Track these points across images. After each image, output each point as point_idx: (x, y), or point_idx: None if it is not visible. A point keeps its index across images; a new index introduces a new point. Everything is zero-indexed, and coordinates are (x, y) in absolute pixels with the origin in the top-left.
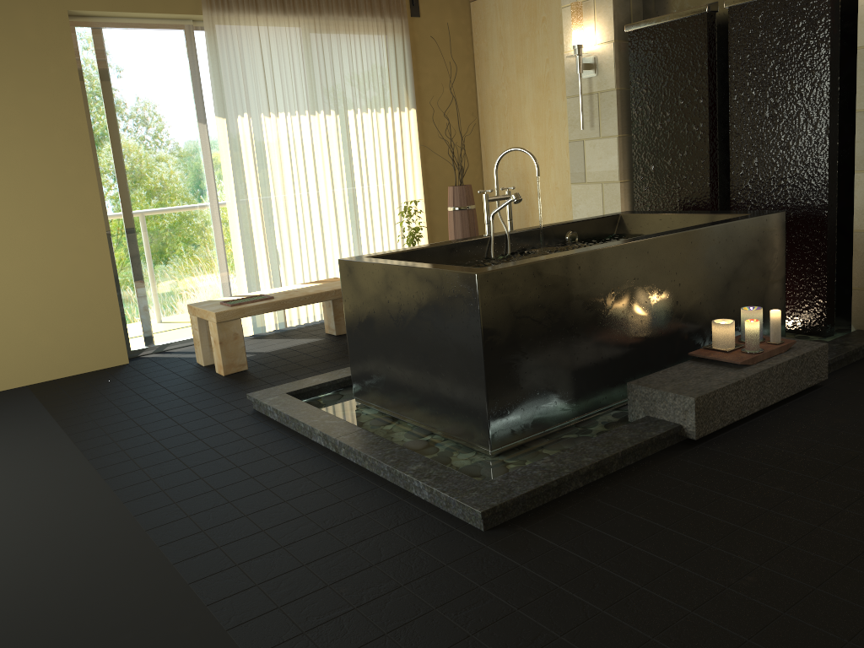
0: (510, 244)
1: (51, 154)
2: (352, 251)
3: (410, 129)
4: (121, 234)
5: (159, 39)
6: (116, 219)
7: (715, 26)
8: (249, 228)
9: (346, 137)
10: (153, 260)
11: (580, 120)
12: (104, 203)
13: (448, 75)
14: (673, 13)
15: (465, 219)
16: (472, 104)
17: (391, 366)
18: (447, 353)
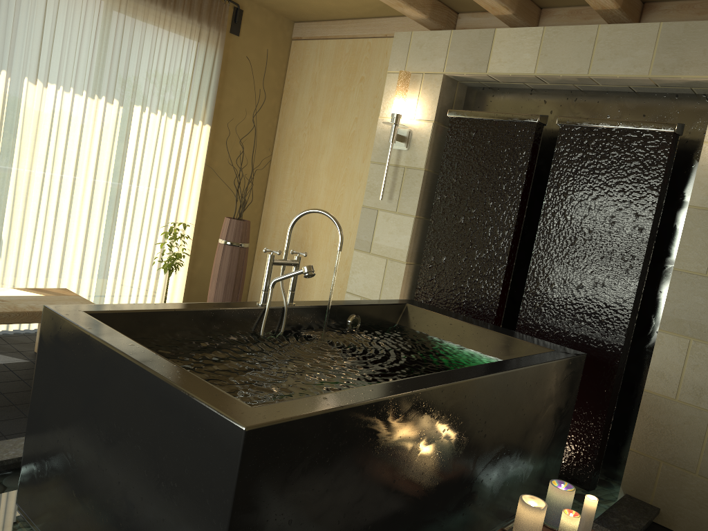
0: (285, 320)
1: None
2: (98, 258)
3: (199, 144)
4: None
5: None
6: None
7: (541, 139)
8: None
9: (125, 133)
10: None
11: (381, 189)
12: None
13: (253, 102)
14: (502, 112)
15: (235, 257)
16: (269, 137)
17: (78, 493)
18: (165, 522)
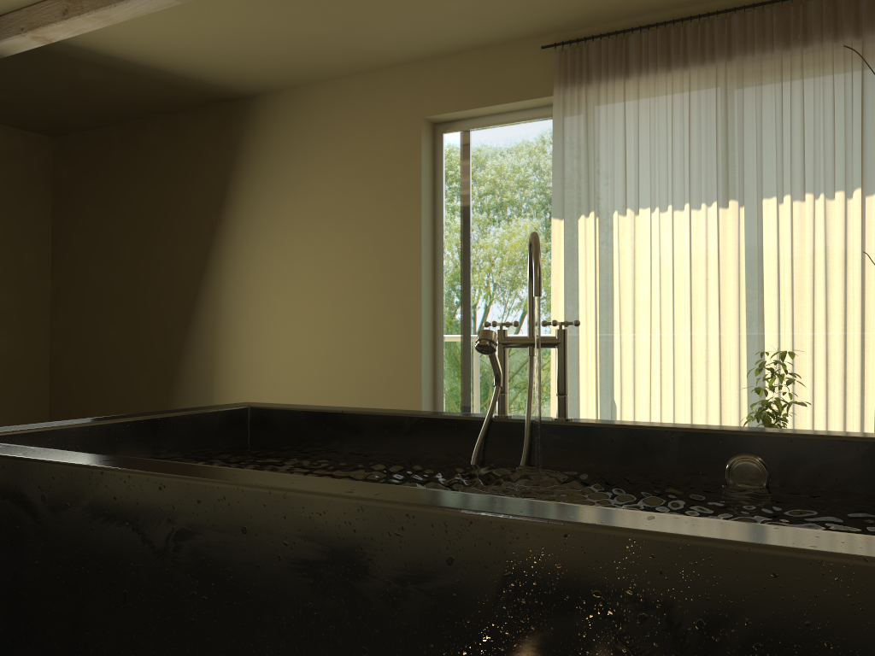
0: (525, 445)
1: (387, 262)
2: None
3: None
4: (454, 352)
5: (524, 132)
6: (451, 335)
7: None
8: (576, 364)
9: (756, 242)
10: (482, 387)
11: None
12: (442, 317)
13: None
14: None
15: None
16: None
17: None
18: None
